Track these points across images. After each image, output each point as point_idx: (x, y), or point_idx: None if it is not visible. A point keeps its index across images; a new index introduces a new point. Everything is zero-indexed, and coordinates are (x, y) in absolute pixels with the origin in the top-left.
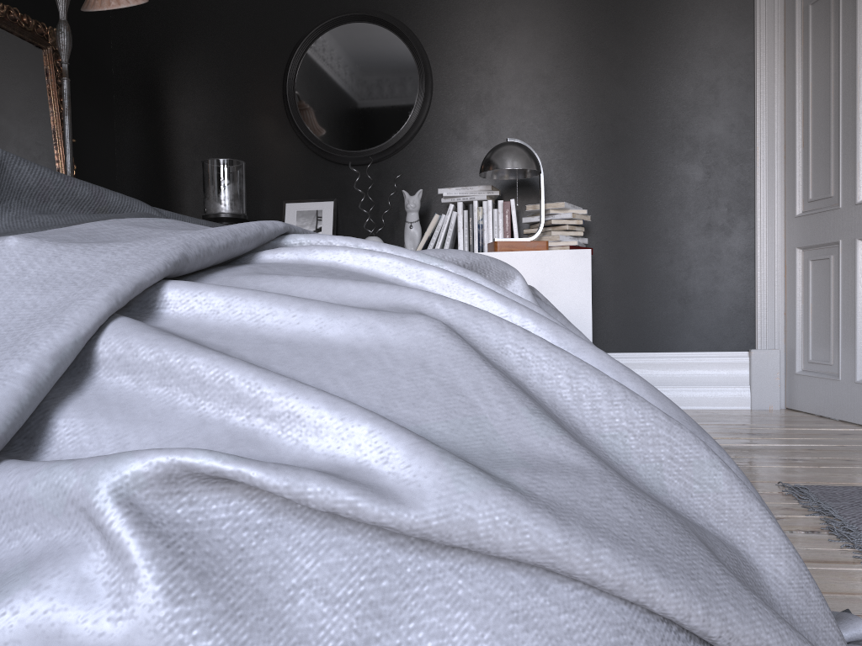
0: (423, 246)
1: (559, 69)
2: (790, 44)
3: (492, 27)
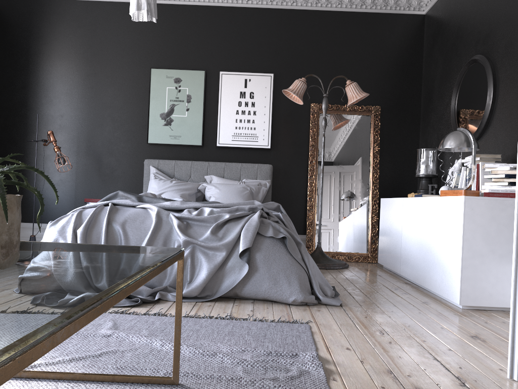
0: None
1: None
2: None
3: None
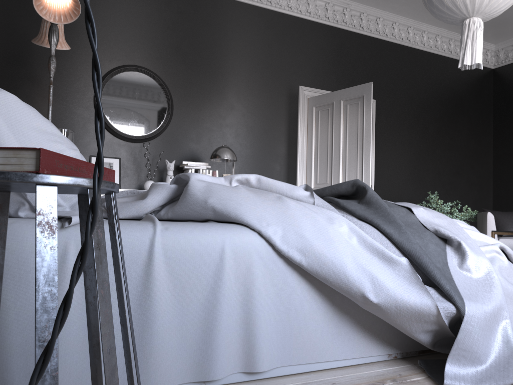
0: None
1: (228, 114)
2: (310, 123)
3: (201, 89)
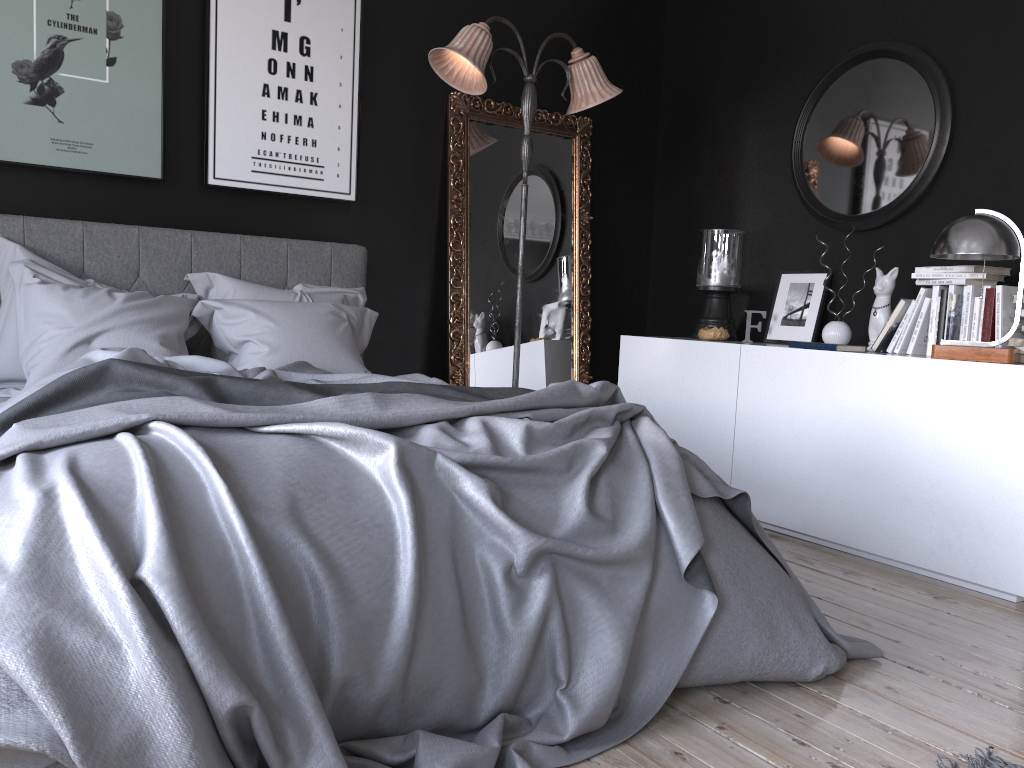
0: (883, 338)
1: None
2: None
3: None
